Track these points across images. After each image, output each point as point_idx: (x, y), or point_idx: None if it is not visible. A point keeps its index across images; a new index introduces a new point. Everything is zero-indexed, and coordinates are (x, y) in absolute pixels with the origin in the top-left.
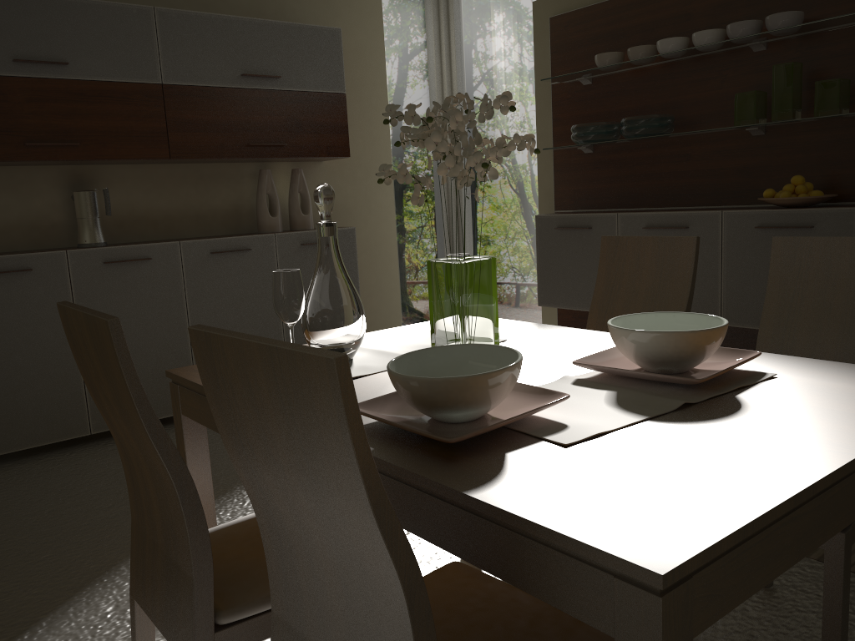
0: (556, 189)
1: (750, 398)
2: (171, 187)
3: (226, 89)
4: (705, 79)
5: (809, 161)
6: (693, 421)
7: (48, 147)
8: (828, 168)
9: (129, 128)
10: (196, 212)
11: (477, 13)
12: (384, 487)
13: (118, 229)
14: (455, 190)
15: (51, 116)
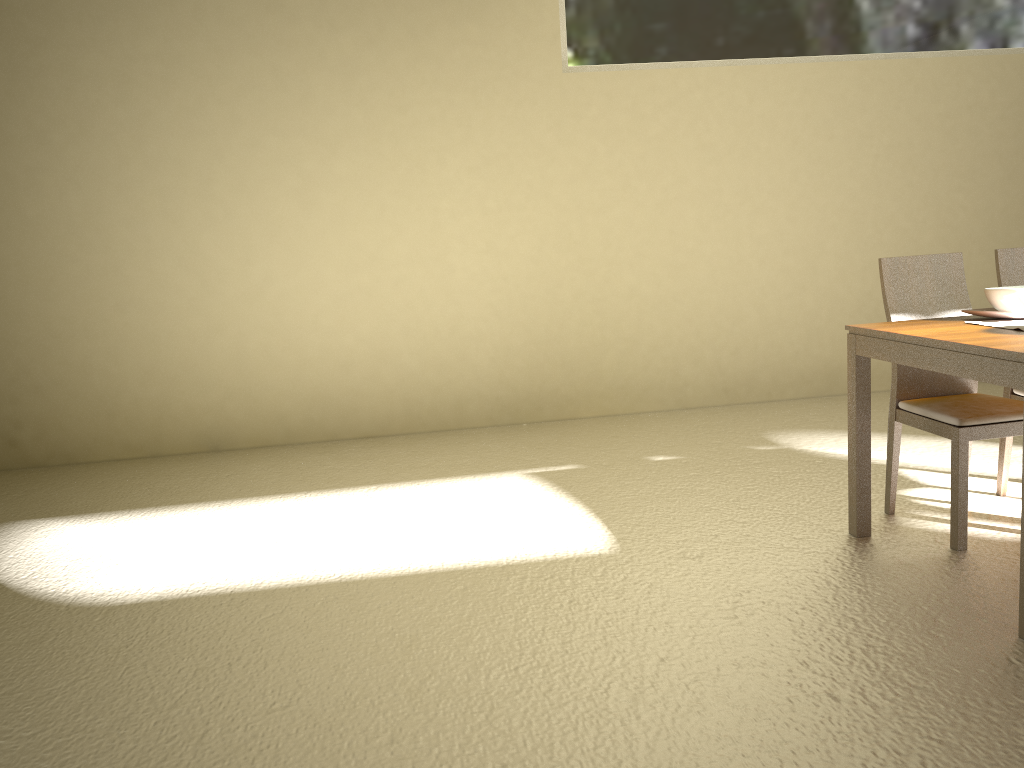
0: None
1: None
2: None
3: None
4: None
5: None
6: (988, 330)
7: None
8: None
9: None
10: None
11: None
12: None
13: None
14: None
15: None
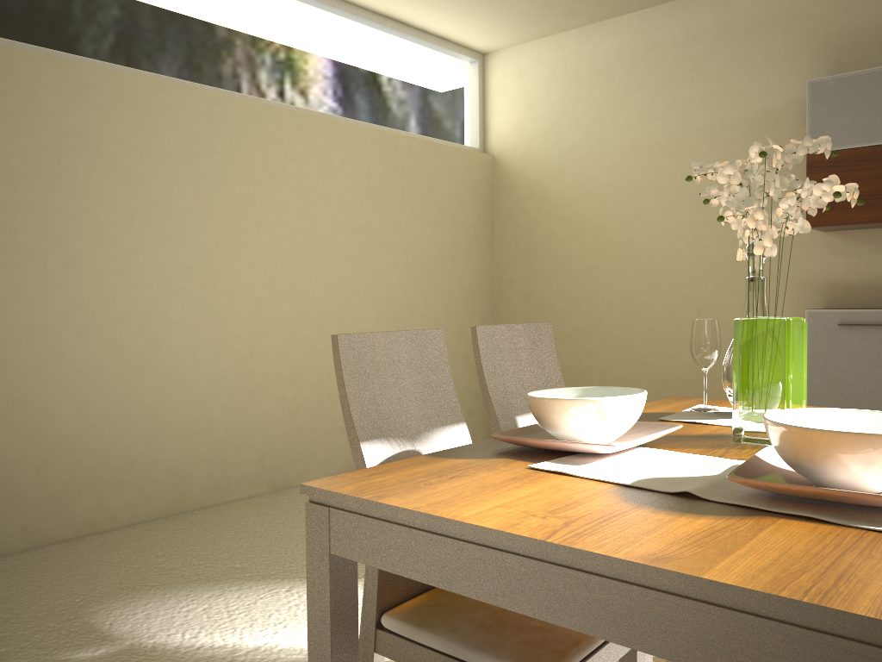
0: None
1: (758, 520)
2: None
3: None
4: None
5: None
6: (630, 497)
7: None
8: None
9: None
10: None
11: None
12: None
13: None
14: None
15: None
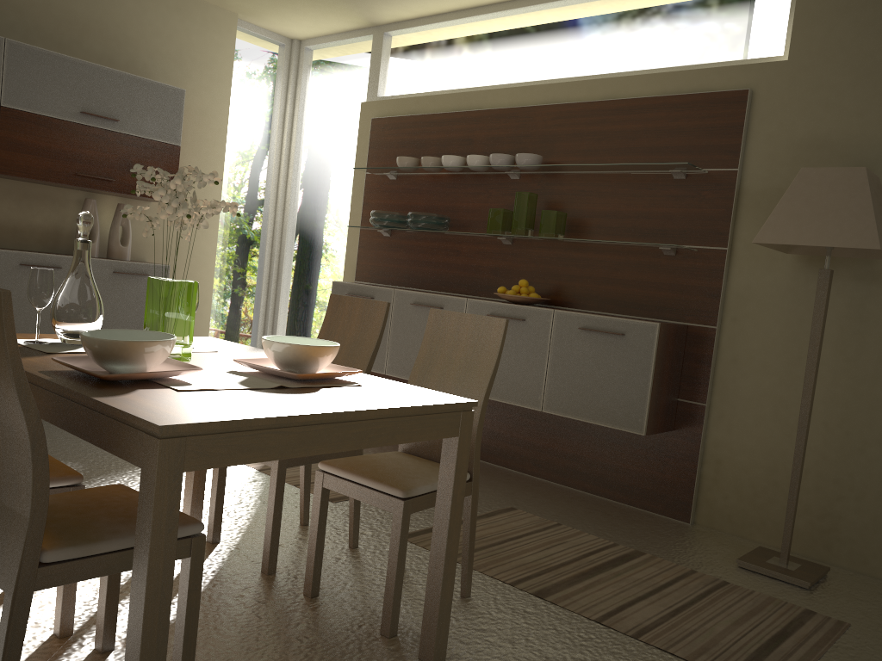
0: (358, 263)
1: (328, 390)
2: None
3: (63, 122)
4: (477, 193)
5: (538, 270)
6: (274, 393)
7: None
8: (550, 278)
9: None
10: (15, 226)
11: (319, 101)
12: (54, 402)
13: None
14: (279, 250)
15: None
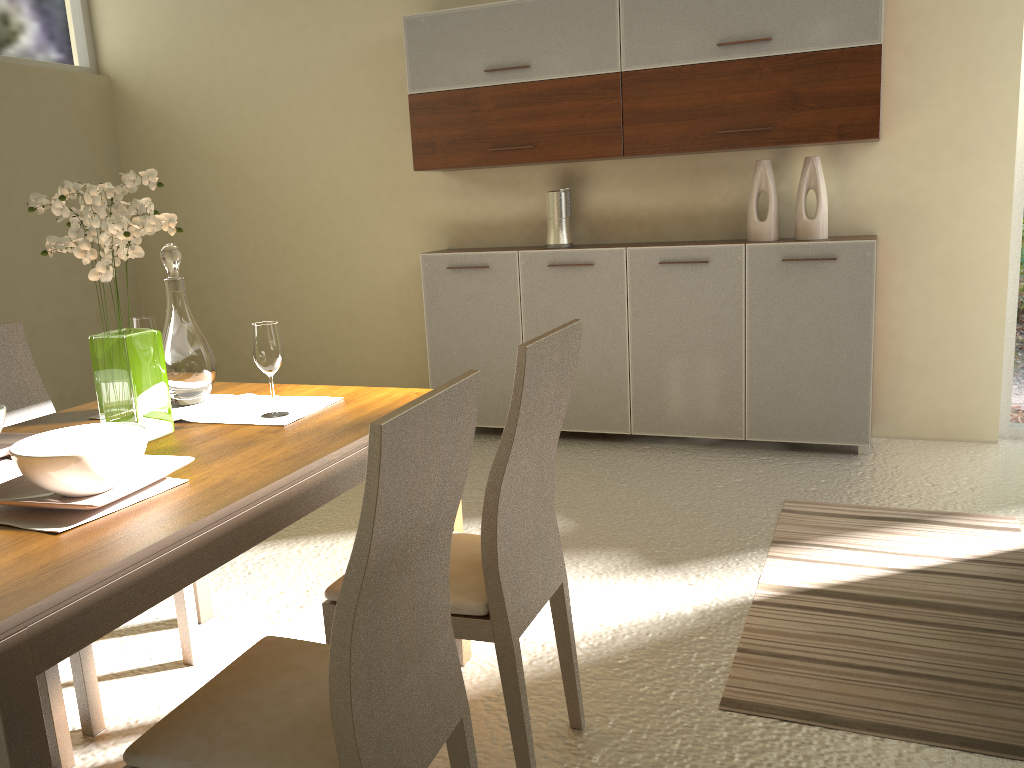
0: None
1: None
2: (661, 183)
3: (696, 66)
4: None
5: None
6: None
7: (508, 151)
8: None
9: (583, 125)
10: (688, 212)
11: None
12: None
13: (601, 228)
14: None
15: (513, 121)
